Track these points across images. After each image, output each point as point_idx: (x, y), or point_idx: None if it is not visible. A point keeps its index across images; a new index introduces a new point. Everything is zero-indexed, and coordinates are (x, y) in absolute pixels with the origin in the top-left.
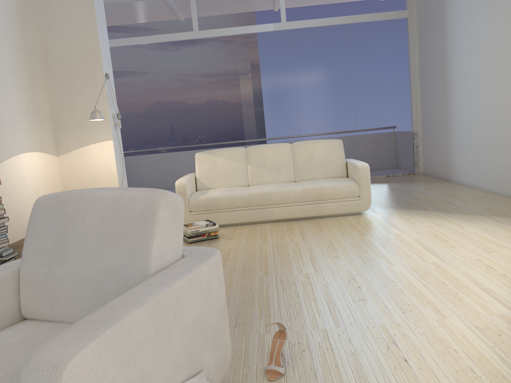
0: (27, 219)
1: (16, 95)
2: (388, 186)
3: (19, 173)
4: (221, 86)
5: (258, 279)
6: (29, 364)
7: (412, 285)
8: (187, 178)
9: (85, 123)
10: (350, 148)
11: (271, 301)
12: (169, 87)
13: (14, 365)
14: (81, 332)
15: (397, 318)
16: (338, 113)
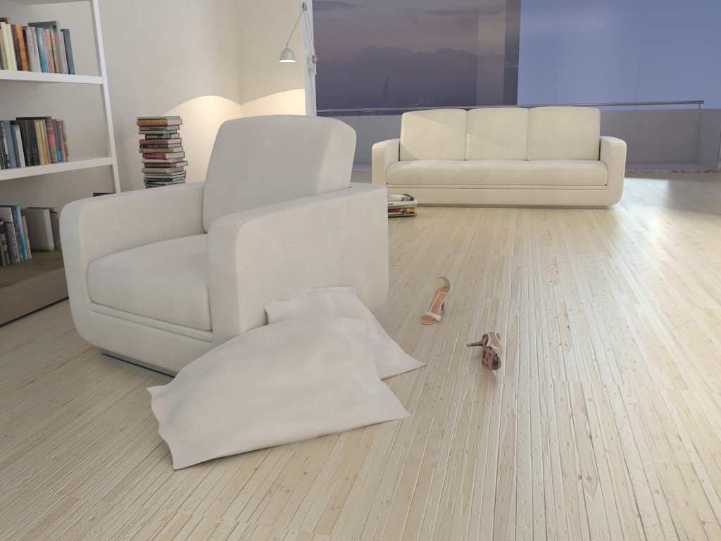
0: (204, 173)
1: (201, 26)
2: (666, 182)
3: (198, 119)
4: (460, 29)
5: (445, 255)
6: (215, 224)
7: (621, 276)
8: (388, 142)
9: (274, 66)
10: (624, 126)
11: (451, 272)
12: (388, 26)
13: (199, 250)
14: (253, 212)
15: (583, 298)
16: (612, 75)
